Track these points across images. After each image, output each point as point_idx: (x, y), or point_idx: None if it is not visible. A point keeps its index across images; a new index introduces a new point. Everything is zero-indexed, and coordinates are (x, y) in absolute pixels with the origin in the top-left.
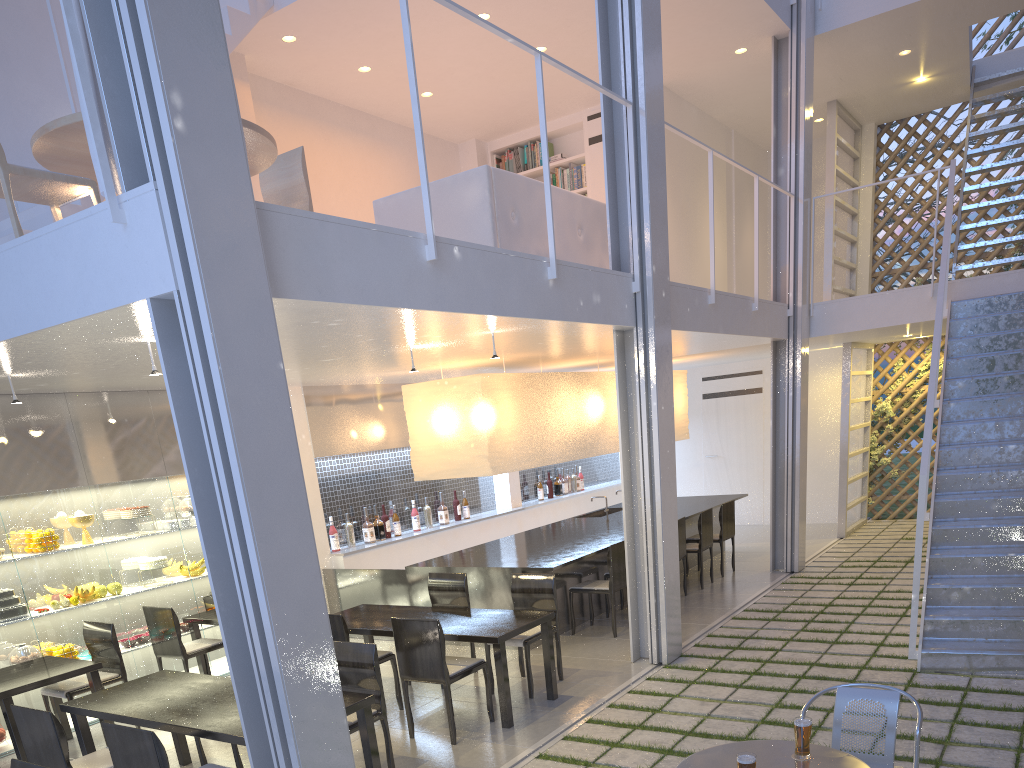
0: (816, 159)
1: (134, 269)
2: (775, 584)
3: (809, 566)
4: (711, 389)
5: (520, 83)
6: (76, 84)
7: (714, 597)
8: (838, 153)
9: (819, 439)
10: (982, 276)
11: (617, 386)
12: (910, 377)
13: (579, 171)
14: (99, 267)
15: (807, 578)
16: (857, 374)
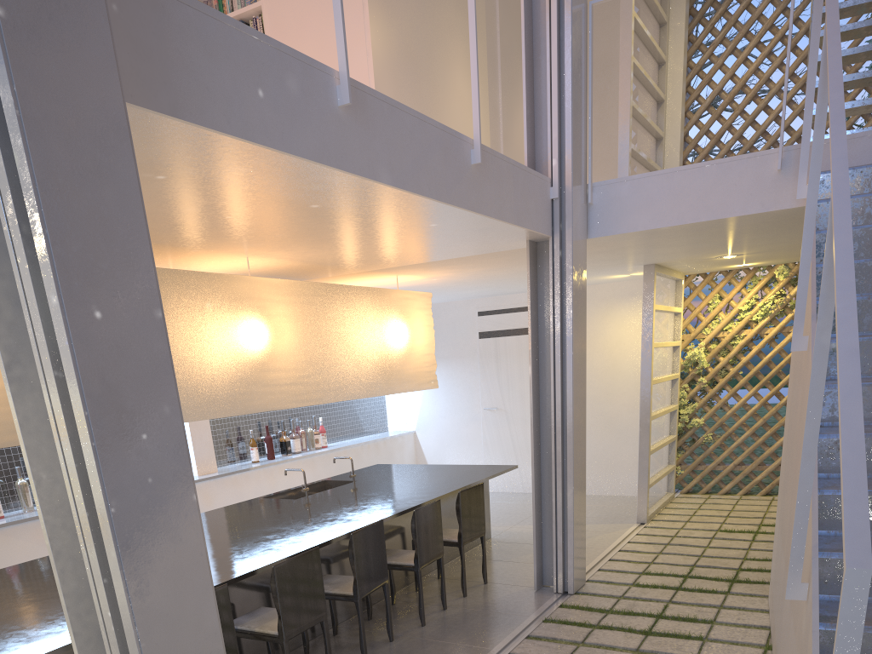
0: (612, 27)
1: None
2: (535, 620)
3: (592, 580)
4: (489, 326)
5: None
6: None
7: (431, 651)
8: (638, 2)
9: (617, 393)
10: (865, 133)
11: None
12: (729, 318)
13: None
14: None
15: (585, 609)
16: (663, 309)
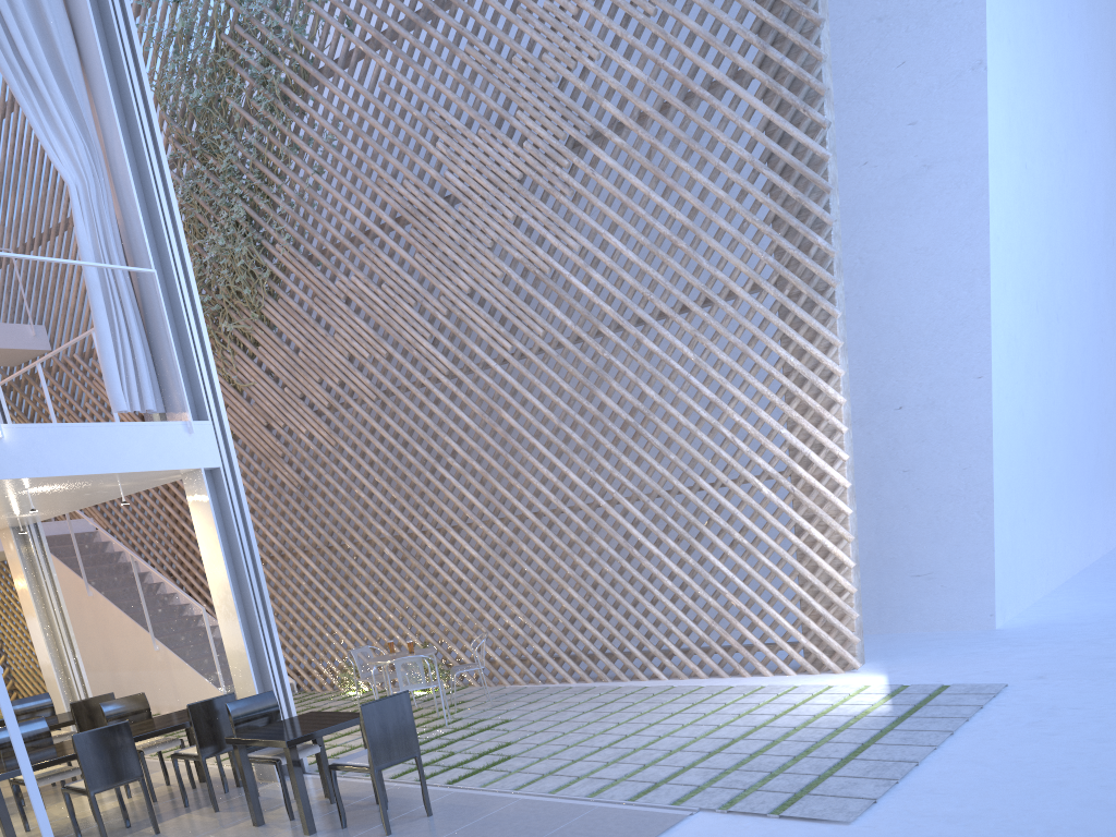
0: None
1: (194, 454)
2: None
3: None
4: None
5: None
6: (108, 357)
7: None
8: None
9: None
10: None
11: (22, 564)
12: None
13: None
14: (167, 449)
15: None
16: None
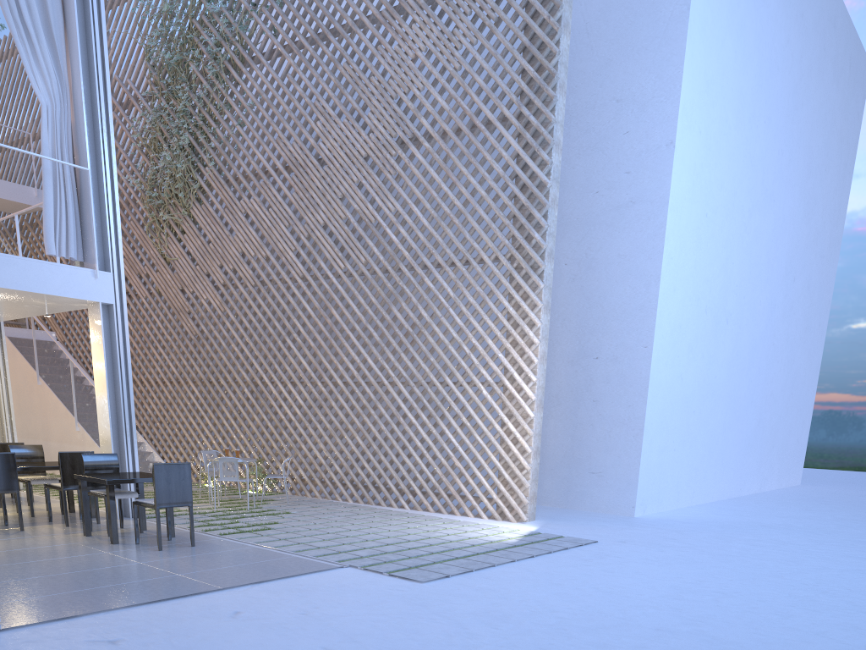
0: None
1: (96, 292)
2: None
3: None
4: None
5: None
6: (48, 218)
7: None
8: None
9: None
10: (12, 327)
11: None
12: None
13: None
14: (77, 285)
15: None
16: None
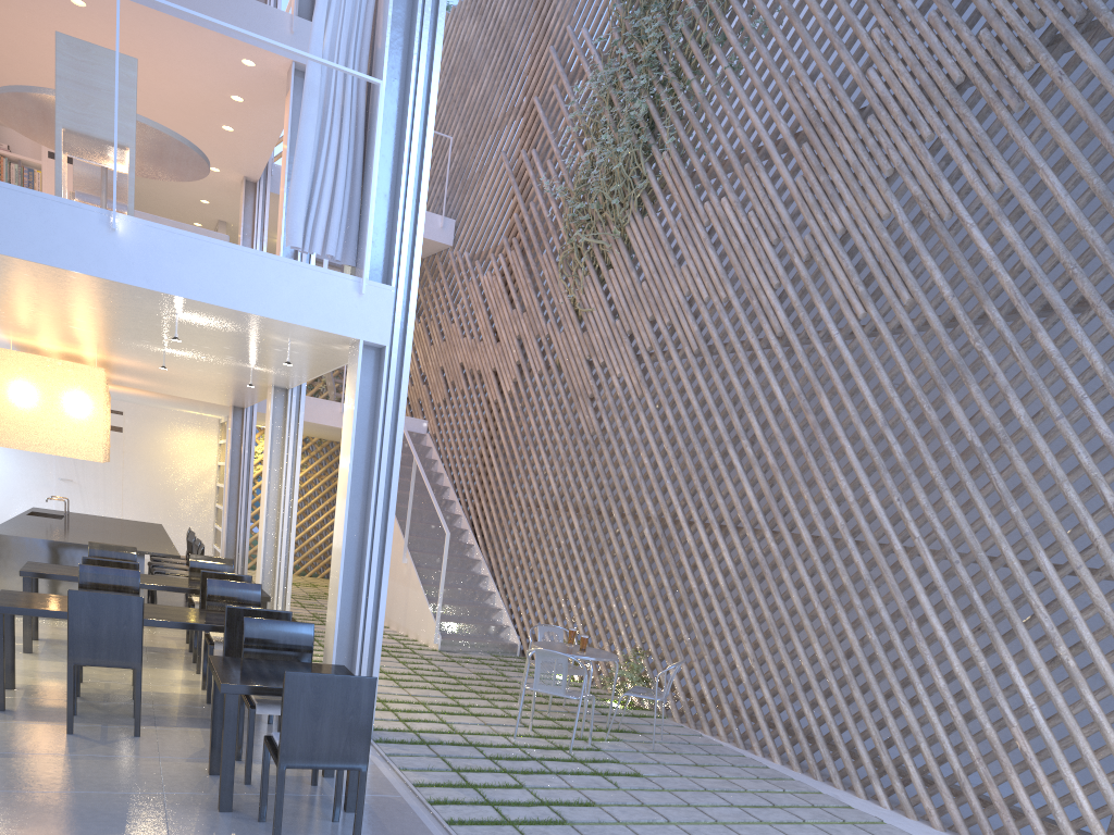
0: None
1: (357, 320)
2: None
3: None
4: None
5: (27, 81)
6: (298, 178)
7: None
8: None
9: (178, 488)
10: None
11: (271, 426)
12: None
13: (32, 174)
14: (323, 304)
15: None
16: None
